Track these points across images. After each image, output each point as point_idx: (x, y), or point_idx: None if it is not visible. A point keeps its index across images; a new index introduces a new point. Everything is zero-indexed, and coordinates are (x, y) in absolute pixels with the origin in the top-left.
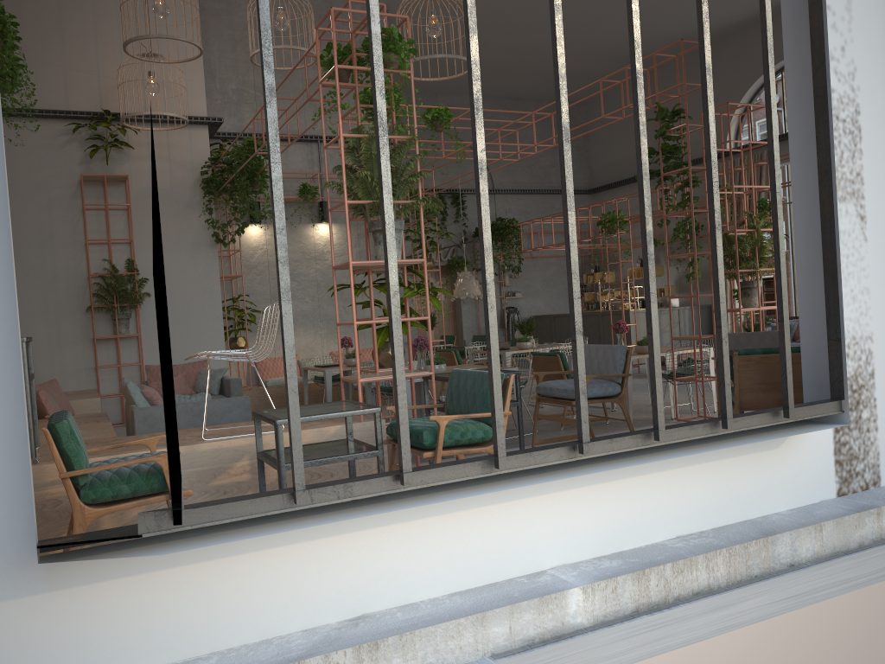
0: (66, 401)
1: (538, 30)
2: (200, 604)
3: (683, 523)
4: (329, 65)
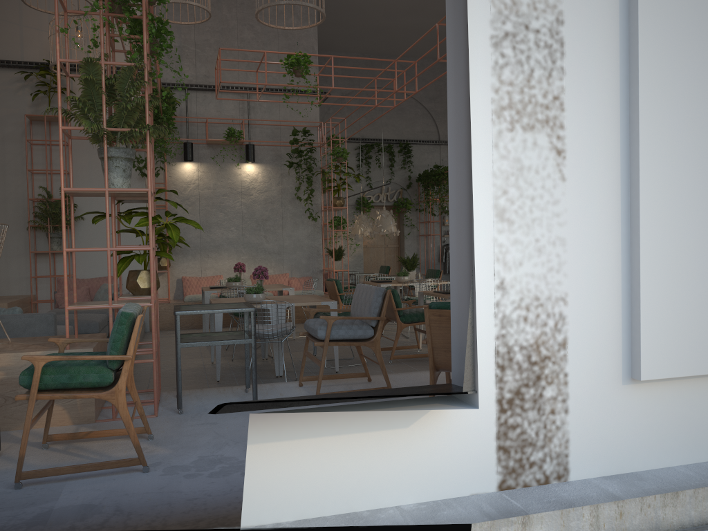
0: None
1: None
2: None
3: (251, 512)
4: None
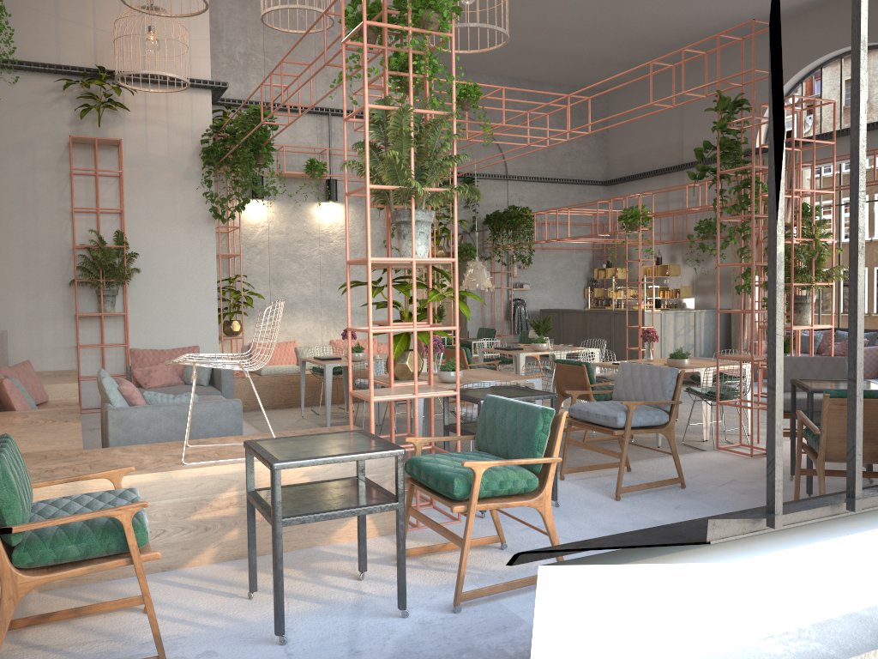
0: (40, 386)
1: (567, 9)
2: None
3: (778, 618)
4: (354, 23)
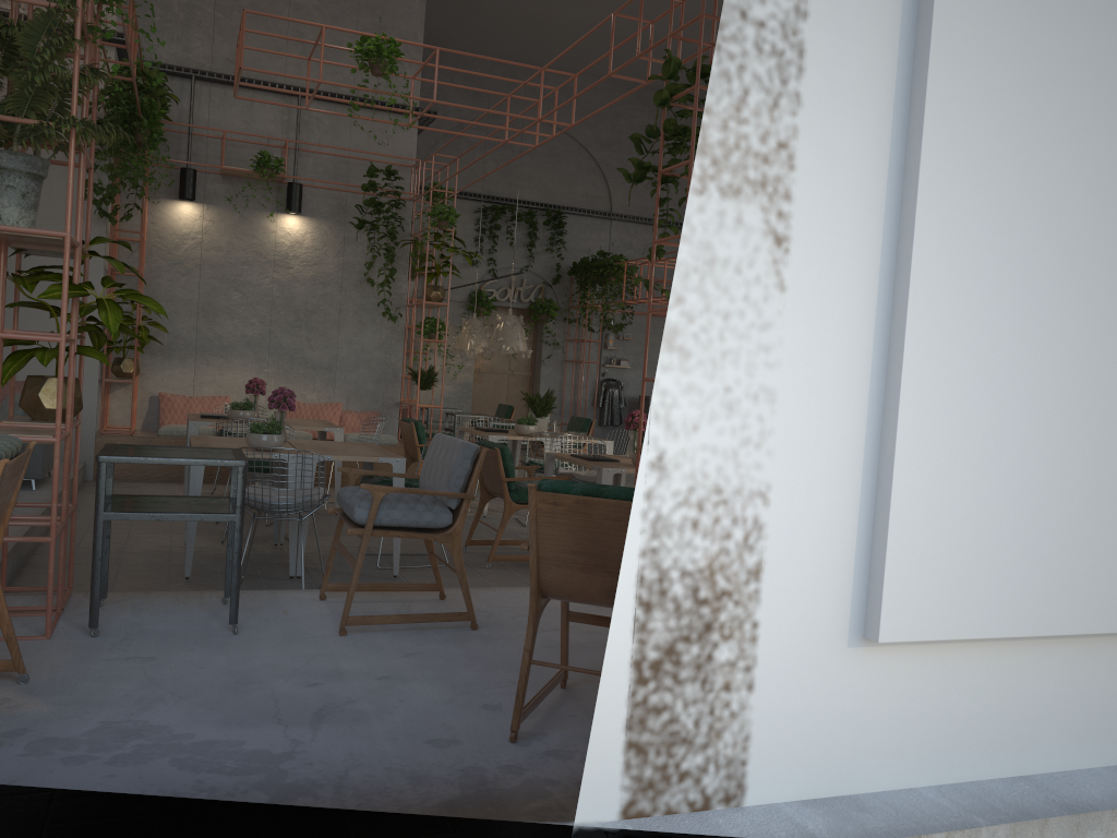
0: None
1: None
2: None
3: None
4: None
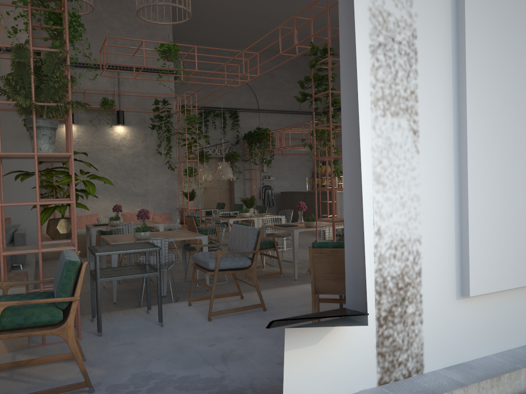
0: None
1: (280, 4)
2: None
3: None
4: None
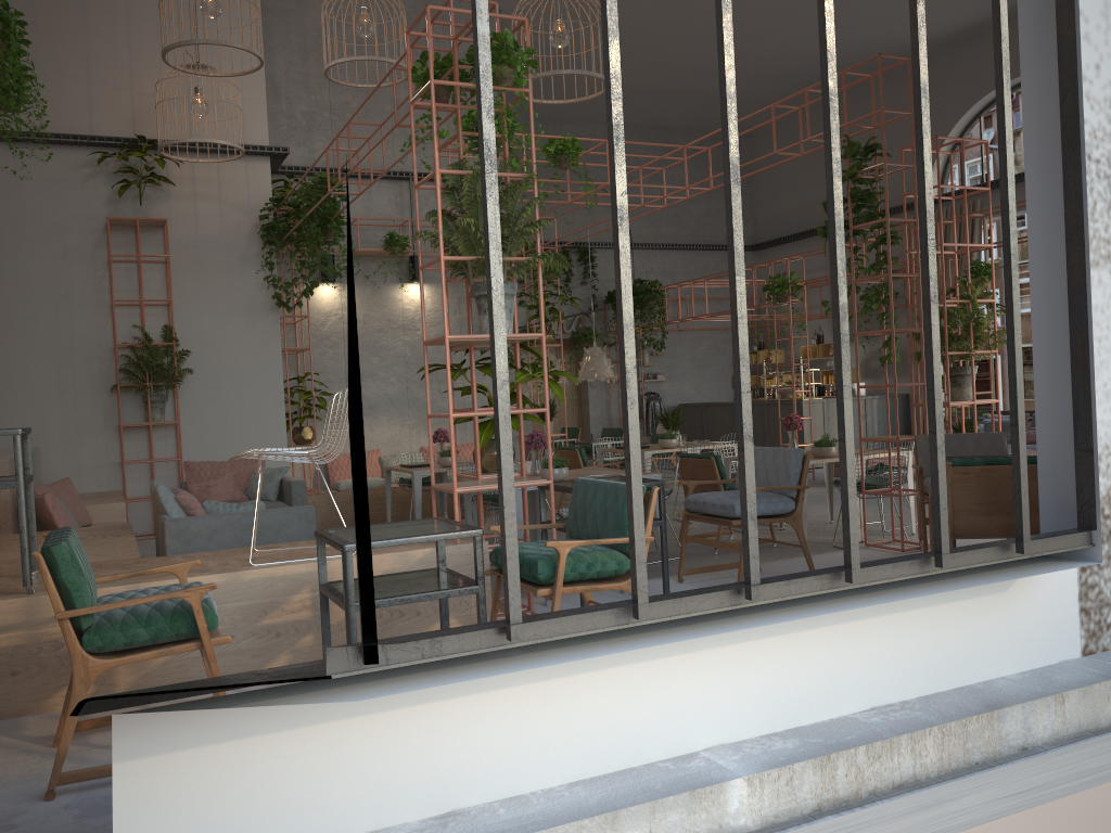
0: (82, 506)
1: (691, 42)
2: (236, 796)
3: (880, 690)
4: (424, 80)
